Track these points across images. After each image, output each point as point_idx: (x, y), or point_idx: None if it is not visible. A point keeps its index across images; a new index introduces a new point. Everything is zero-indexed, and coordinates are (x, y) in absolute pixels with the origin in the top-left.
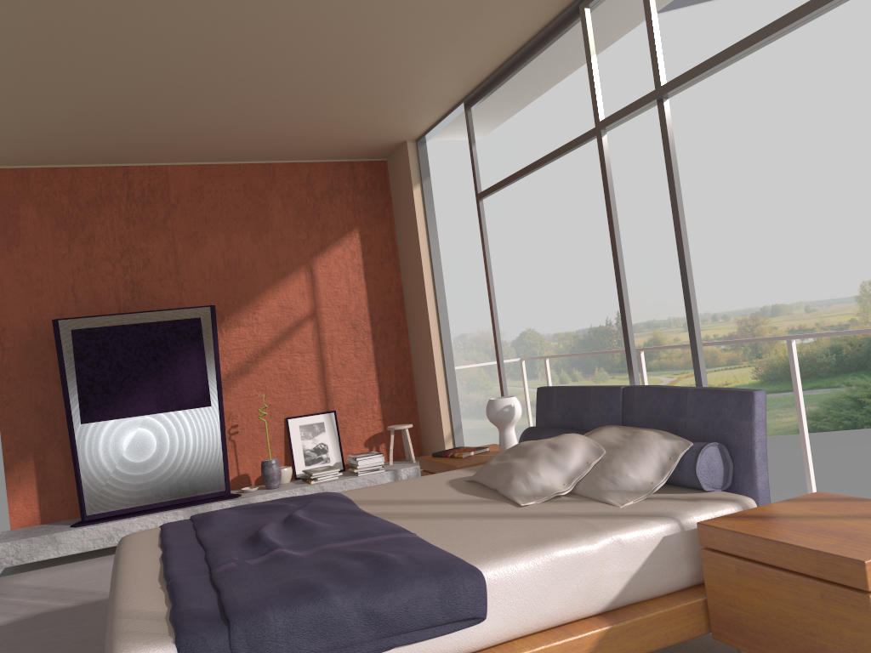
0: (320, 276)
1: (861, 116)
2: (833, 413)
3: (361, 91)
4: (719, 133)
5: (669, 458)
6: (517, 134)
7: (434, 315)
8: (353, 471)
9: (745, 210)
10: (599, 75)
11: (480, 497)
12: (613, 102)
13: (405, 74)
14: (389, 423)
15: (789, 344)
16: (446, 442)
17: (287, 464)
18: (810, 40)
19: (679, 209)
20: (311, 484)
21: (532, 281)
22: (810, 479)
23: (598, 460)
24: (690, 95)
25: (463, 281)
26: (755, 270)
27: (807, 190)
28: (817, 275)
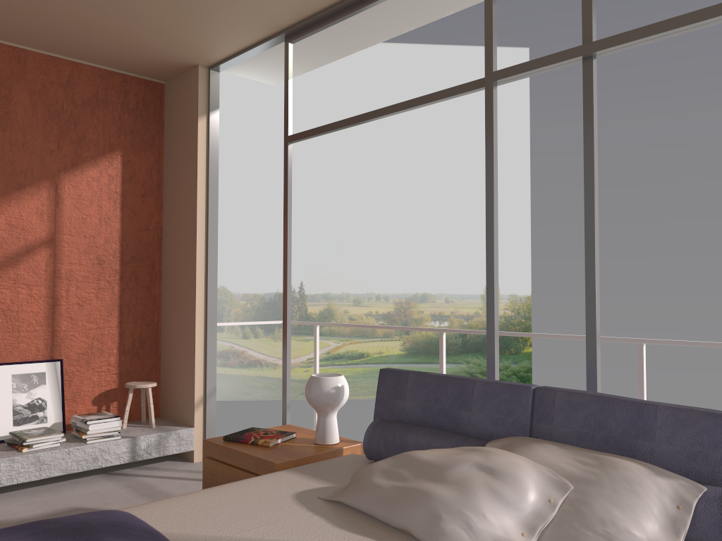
0: (66, 197)
1: (501, 159)
2: None
3: None
4: (401, 149)
5: (678, 507)
6: (236, 113)
7: (202, 263)
8: (79, 436)
9: (412, 214)
10: (313, 79)
11: None
12: (322, 105)
13: None
14: (126, 379)
15: (640, 348)
16: (196, 407)
17: None
18: (474, 93)
19: (595, 184)
20: (23, 452)
21: (230, 245)
22: None
23: (563, 498)
24: None
25: None
26: (413, 264)
27: (458, 208)
28: (457, 274)
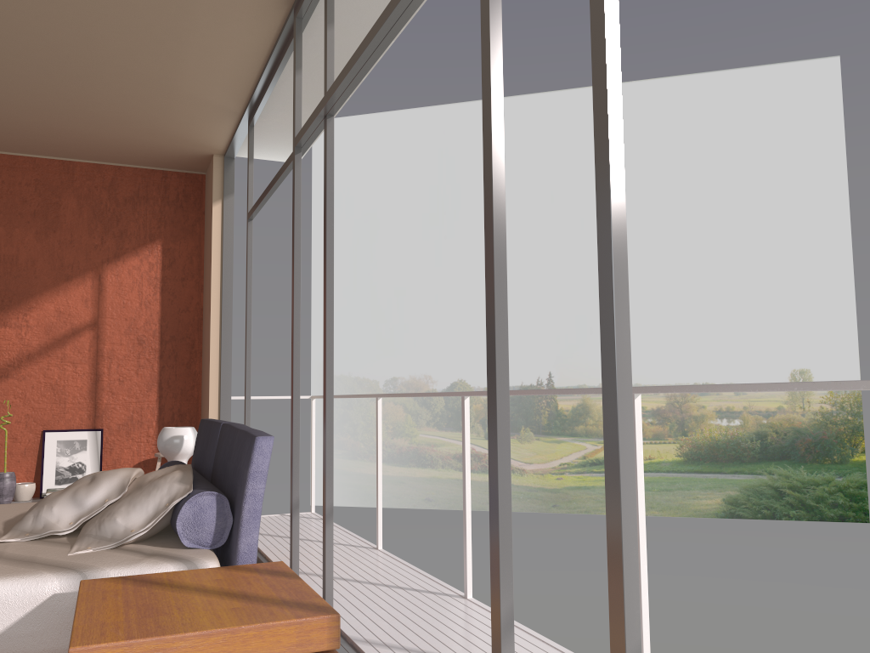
0: (109, 285)
1: (805, 206)
2: (752, 501)
3: (117, 88)
4: (666, 205)
5: (165, 505)
6: (471, 184)
7: (216, 339)
8: None
9: (685, 285)
10: (556, 135)
11: (1, 529)
12: (567, 163)
13: (154, 74)
14: None
15: (463, 401)
16: None
17: (36, 481)
18: (763, 125)
19: (328, 235)
20: None
21: (468, 332)
22: (466, 554)
23: (117, 499)
24: (642, 165)
25: (401, 324)
26: (689, 346)
27: (747, 272)
28: (750, 358)
